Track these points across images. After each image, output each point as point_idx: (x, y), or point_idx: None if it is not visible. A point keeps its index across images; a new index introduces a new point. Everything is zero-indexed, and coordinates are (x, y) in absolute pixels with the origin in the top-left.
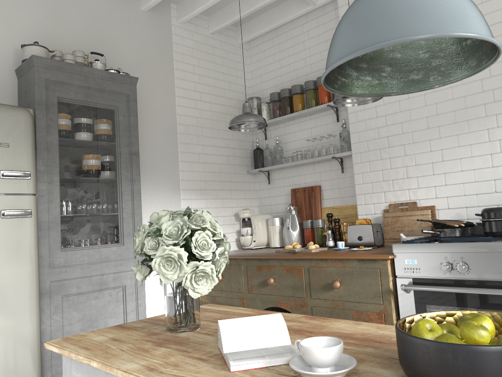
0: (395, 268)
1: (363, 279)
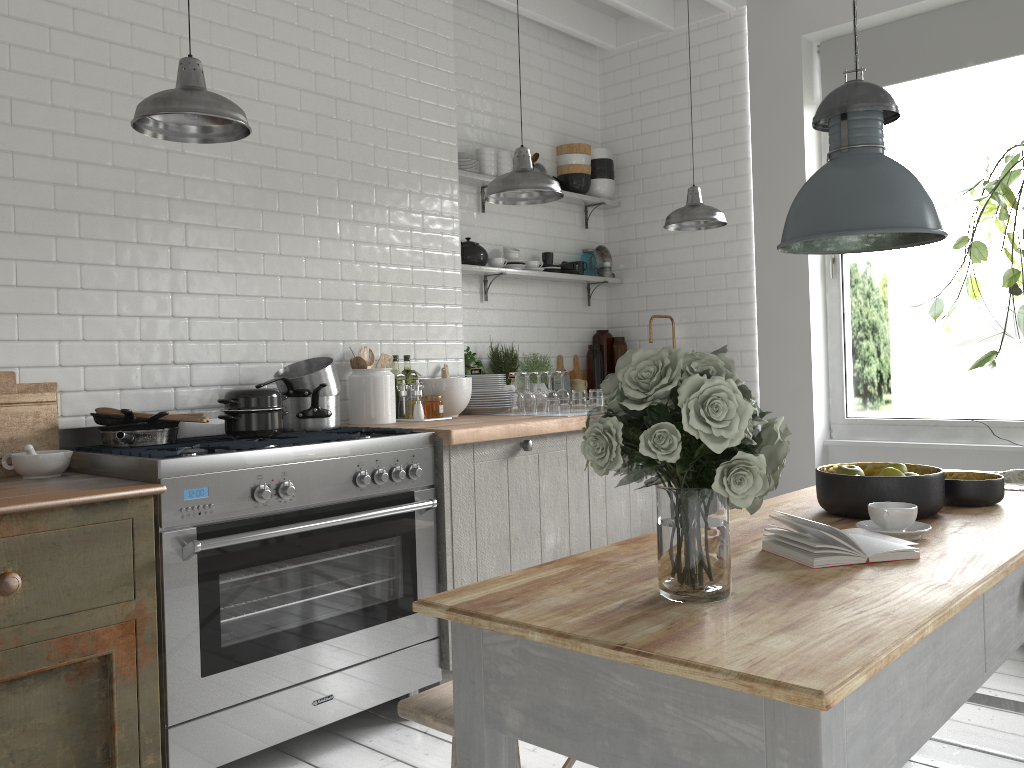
0: (164, 511)
1: (89, 552)
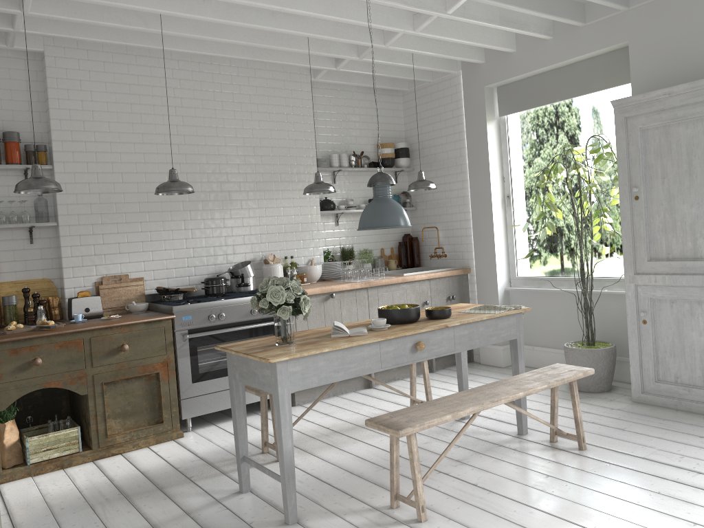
0: (175, 324)
1: (150, 338)
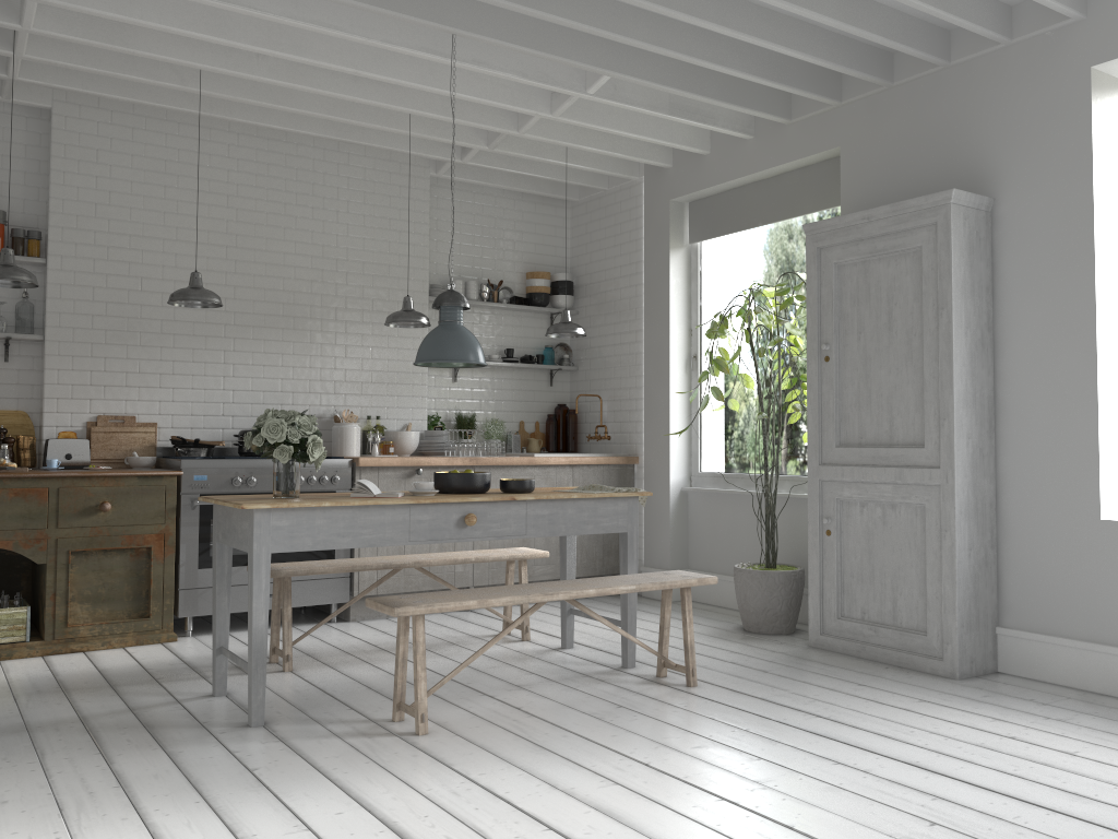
0: (183, 484)
1: (143, 498)
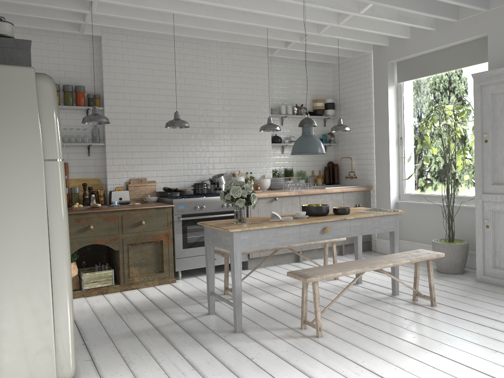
0: (174, 210)
1: (158, 218)
